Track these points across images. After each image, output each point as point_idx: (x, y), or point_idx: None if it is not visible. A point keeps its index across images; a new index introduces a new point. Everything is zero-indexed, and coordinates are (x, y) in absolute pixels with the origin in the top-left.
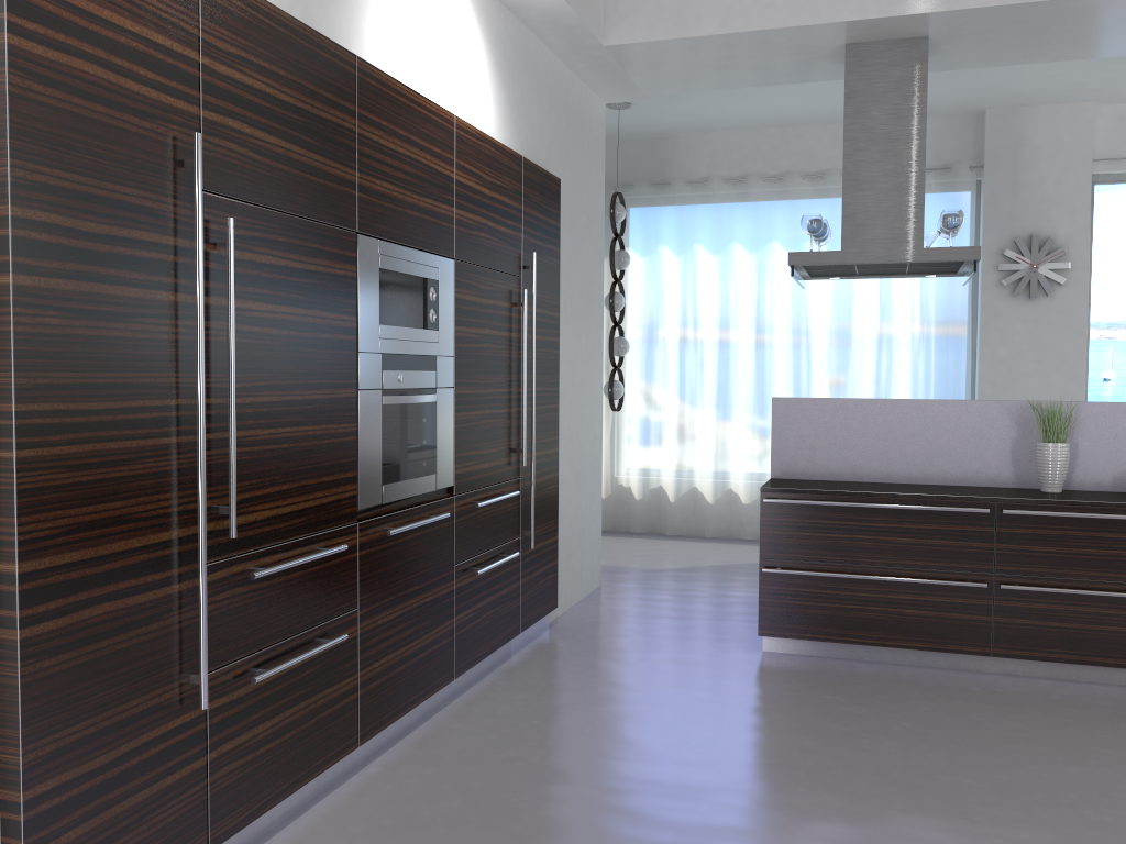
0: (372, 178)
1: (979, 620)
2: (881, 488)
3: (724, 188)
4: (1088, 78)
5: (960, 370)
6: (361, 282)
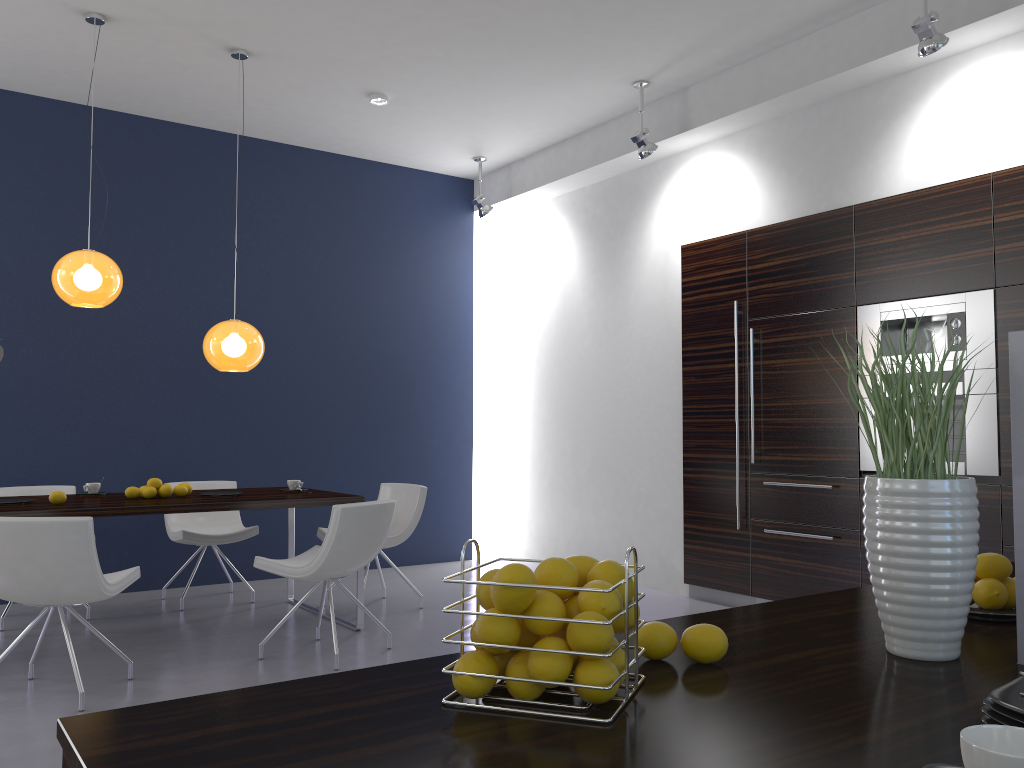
0: (871, 268)
1: None
2: None
3: None
4: None
5: None
6: (859, 334)
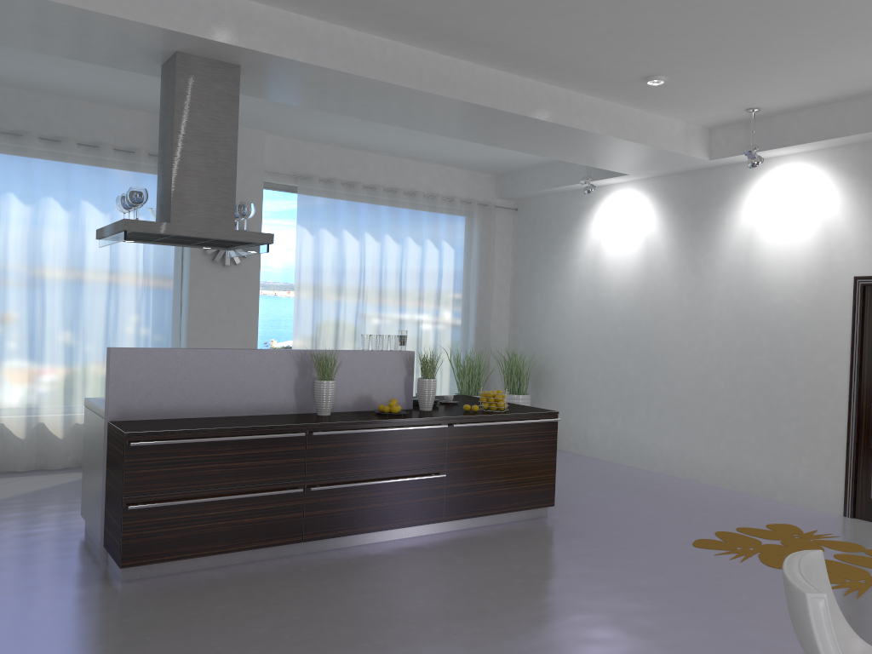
0: None
1: (295, 516)
2: (218, 423)
3: None
4: (275, 116)
5: (174, 317)
6: None
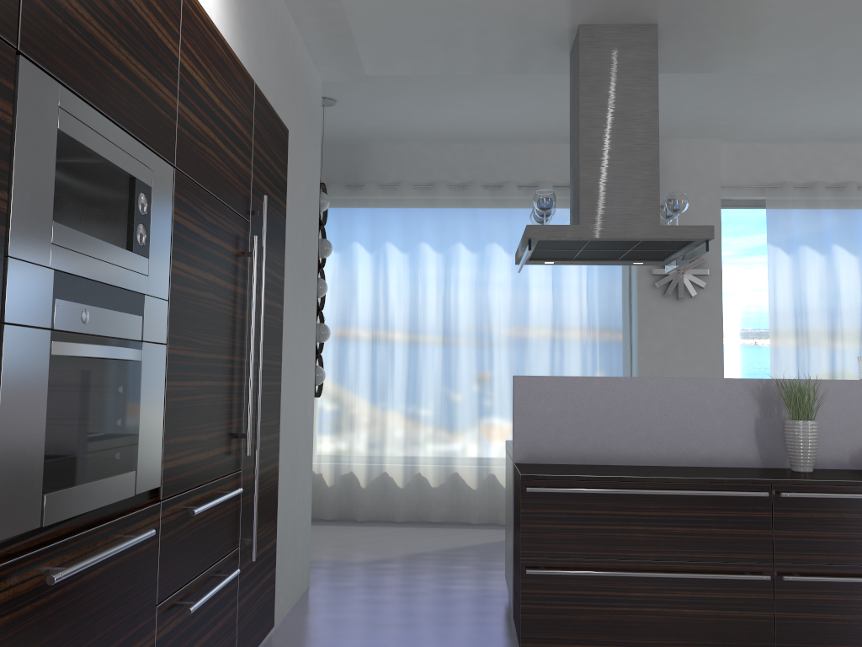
0: None
1: (760, 617)
2: (643, 472)
3: (413, 193)
4: (727, 113)
5: (622, 361)
6: (21, 138)
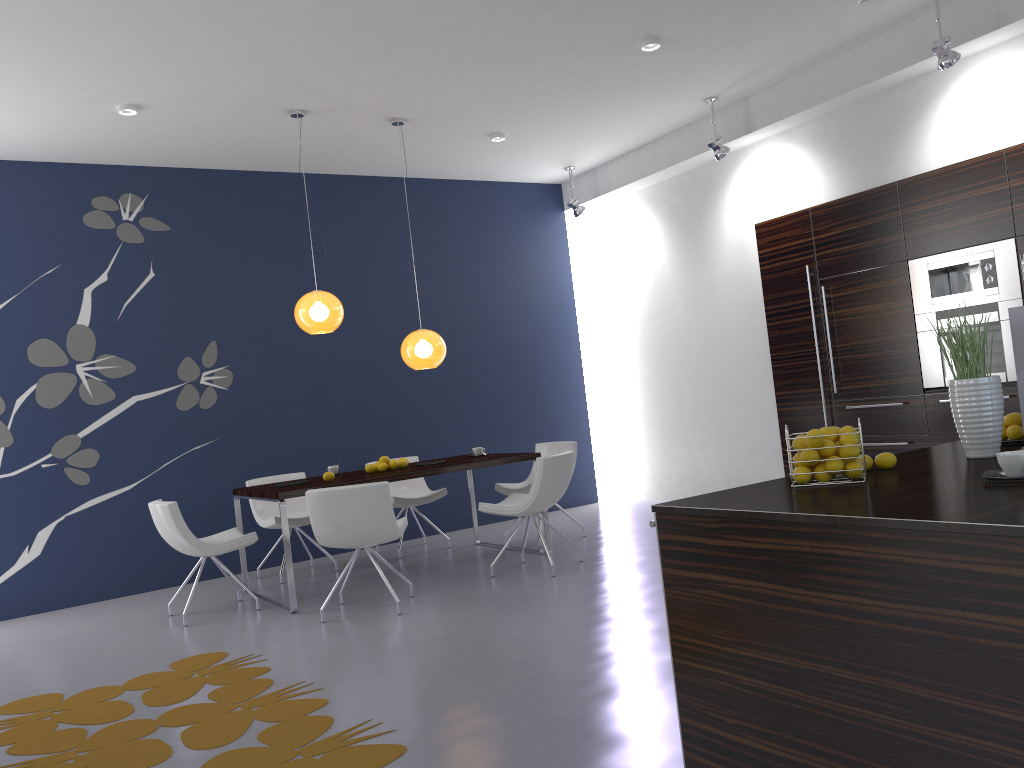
0: (916, 230)
1: None
2: None
3: None
4: None
5: None
6: (912, 282)
